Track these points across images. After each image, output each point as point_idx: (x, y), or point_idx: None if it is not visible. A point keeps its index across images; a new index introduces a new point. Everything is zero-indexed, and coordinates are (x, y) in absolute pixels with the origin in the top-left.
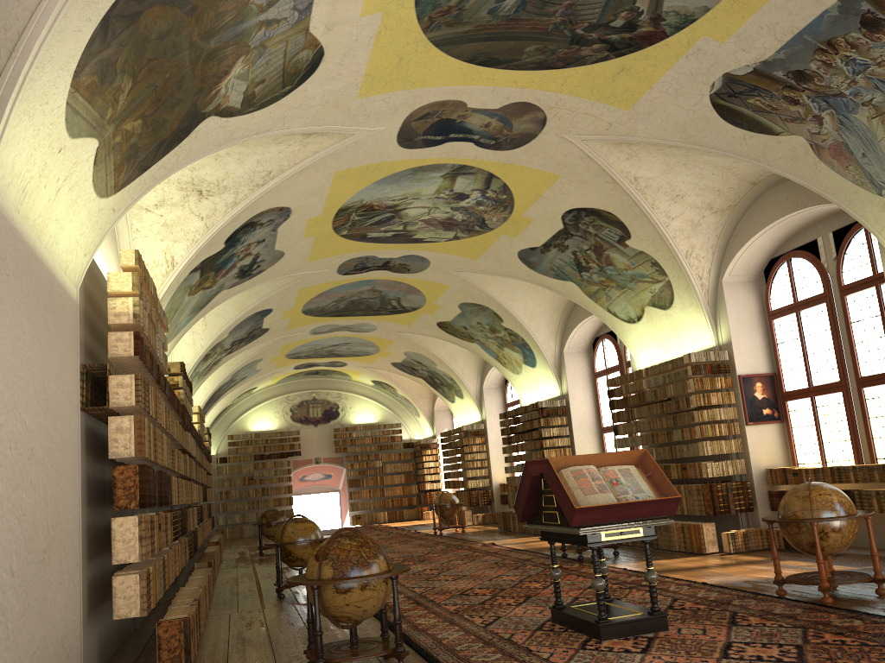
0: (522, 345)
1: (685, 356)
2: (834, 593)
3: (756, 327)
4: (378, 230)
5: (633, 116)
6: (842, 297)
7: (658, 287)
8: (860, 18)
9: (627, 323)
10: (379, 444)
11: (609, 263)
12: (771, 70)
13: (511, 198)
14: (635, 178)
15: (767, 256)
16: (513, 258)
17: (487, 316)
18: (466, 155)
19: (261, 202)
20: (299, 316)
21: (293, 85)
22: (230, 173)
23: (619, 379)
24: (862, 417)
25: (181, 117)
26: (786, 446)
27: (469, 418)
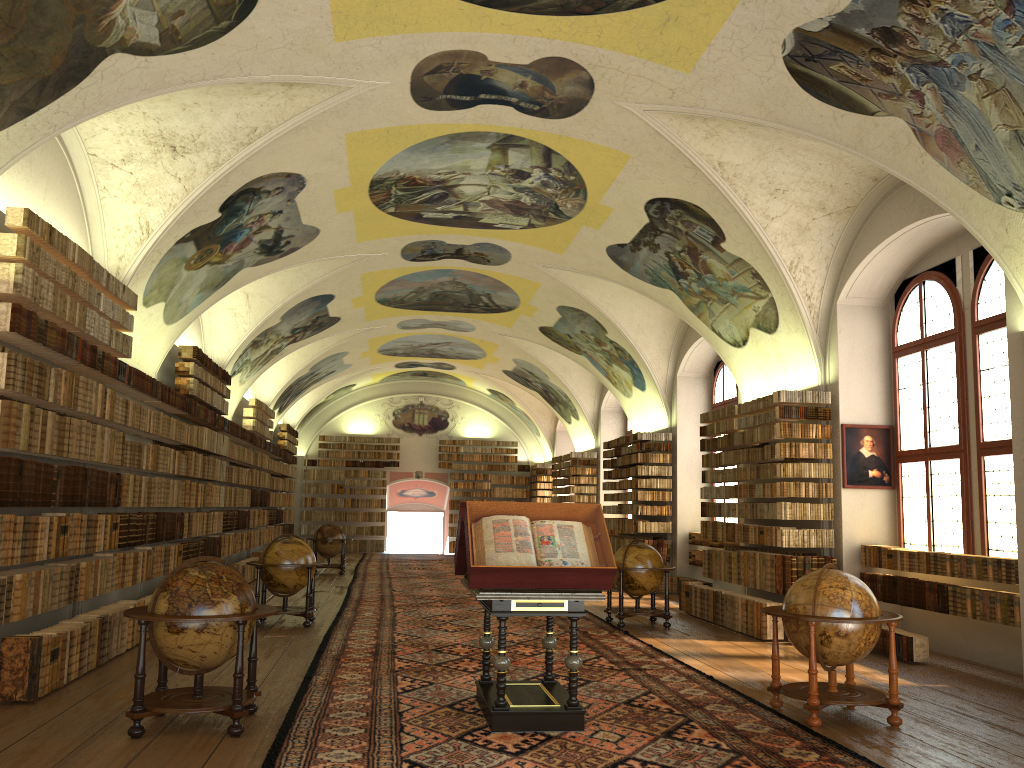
0: (630, 363)
1: (775, 393)
2: (843, 713)
3: (875, 366)
4: (433, 209)
5: (697, 81)
6: (973, 336)
7: (761, 305)
8: None
9: (732, 346)
10: (491, 463)
11: (707, 270)
12: (851, 26)
13: (580, 180)
14: (720, 163)
15: (898, 276)
16: (603, 256)
17: (590, 324)
18: (509, 123)
19: (254, 165)
20: (375, 306)
21: (231, 20)
22: (205, 127)
23: (711, 415)
24: (979, 494)
25: (65, 52)
26: (894, 520)
27: (585, 444)
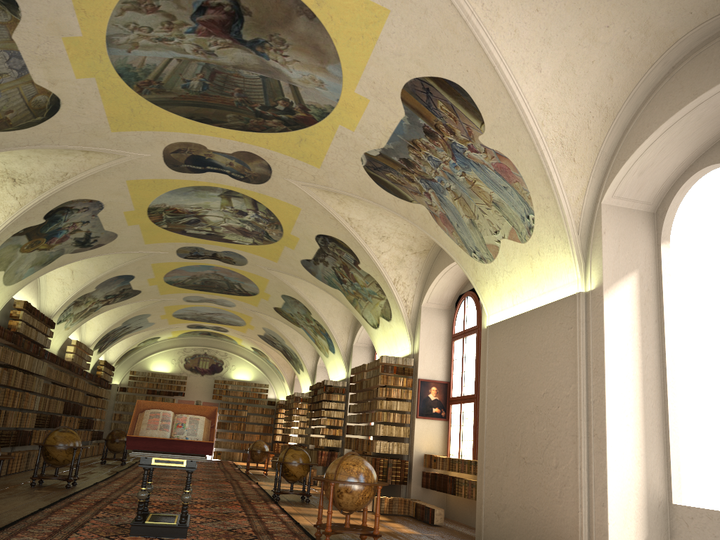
0: (326, 335)
1: (380, 357)
2: None
3: (442, 345)
4: (192, 228)
5: (324, 173)
6: None
7: (383, 303)
8: (422, 129)
9: (372, 328)
10: (250, 398)
11: (355, 280)
12: (390, 155)
13: (277, 219)
14: (349, 218)
15: (456, 292)
16: (300, 265)
17: (301, 308)
18: (228, 183)
19: (66, 193)
20: (165, 285)
21: (44, 116)
22: (35, 169)
23: (355, 369)
24: None
25: None
26: (446, 440)
27: (307, 388)
